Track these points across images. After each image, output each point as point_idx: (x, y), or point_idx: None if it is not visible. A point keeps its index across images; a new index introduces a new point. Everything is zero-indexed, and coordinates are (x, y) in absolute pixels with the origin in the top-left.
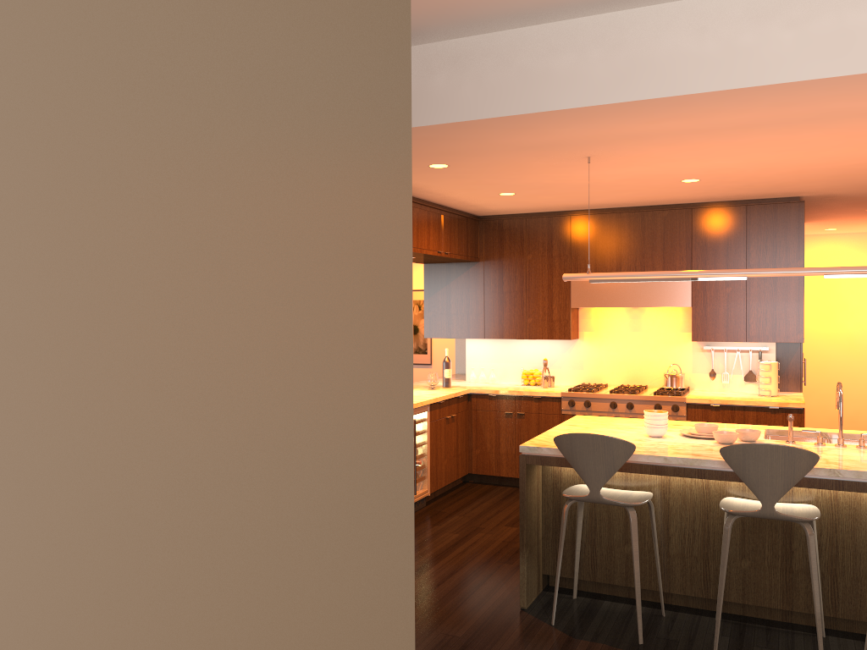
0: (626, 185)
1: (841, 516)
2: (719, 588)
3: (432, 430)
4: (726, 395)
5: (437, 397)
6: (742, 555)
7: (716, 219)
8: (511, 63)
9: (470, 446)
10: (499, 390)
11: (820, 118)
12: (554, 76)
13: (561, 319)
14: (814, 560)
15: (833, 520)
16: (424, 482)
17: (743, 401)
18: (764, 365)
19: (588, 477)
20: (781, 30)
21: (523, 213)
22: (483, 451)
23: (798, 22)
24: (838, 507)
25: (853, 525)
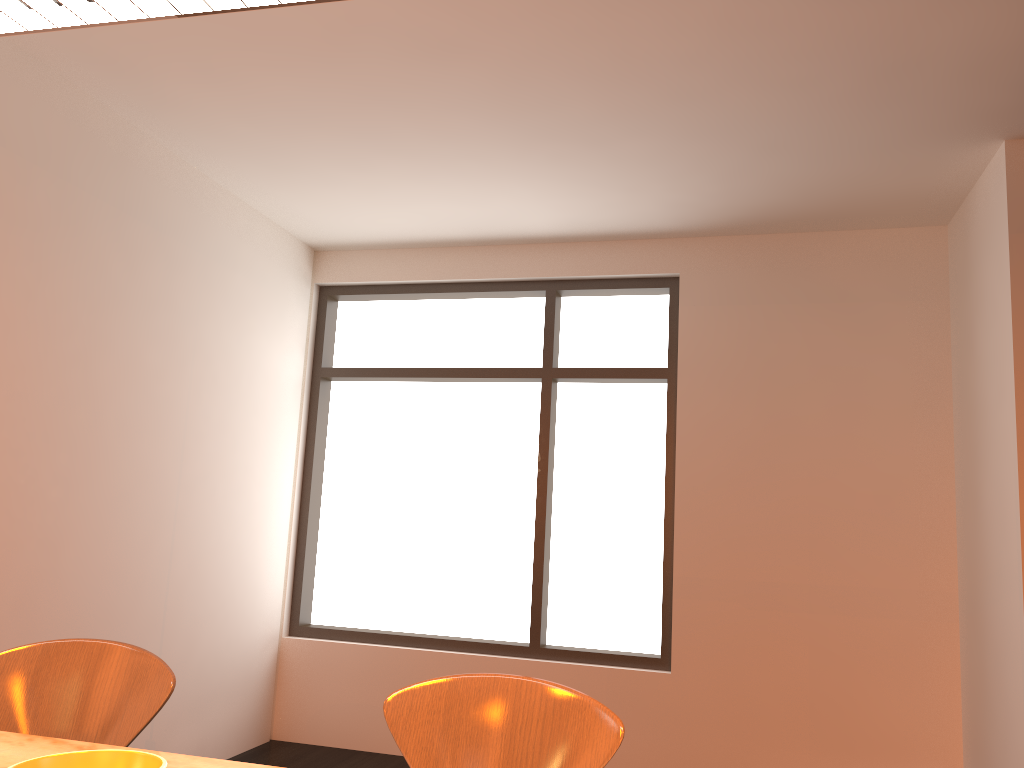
0: None
1: None
2: None
3: None
4: None
5: None
6: None
7: None
8: None
9: None
10: None
11: None
12: None
13: None
14: None
15: None
16: None
17: None
18: None
19: None
20: None
21: None
22: None
23: None
24: None
25: None
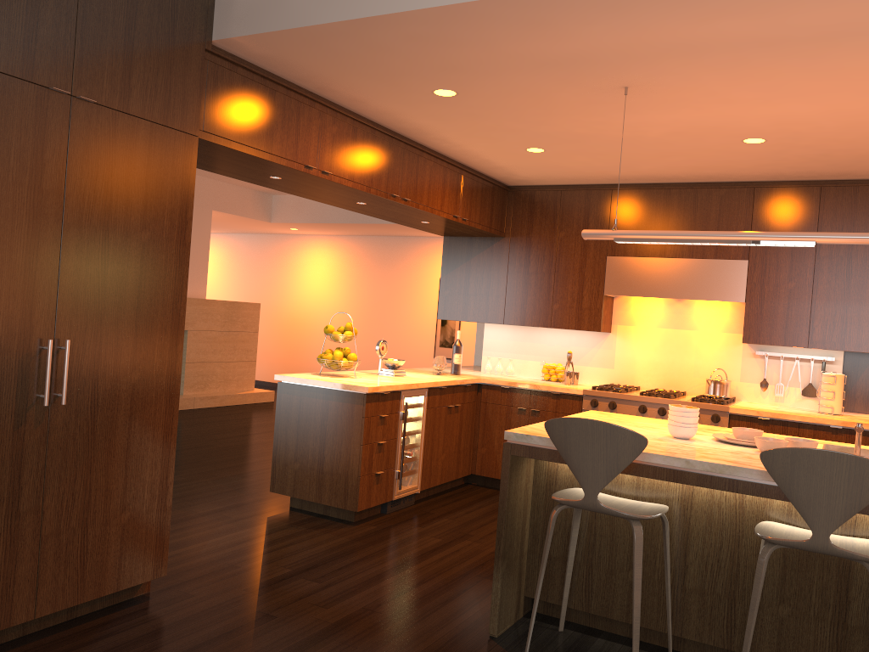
0: (675, 144)
1: None
2: (744, 639)
3: (428, 418)
4: (778, 409)
5: (438, 381)
6: (781, 599)
7: (783, 201)
8: None
9: (476, 443)
10: (513, 382)
11: None
12: None
13: (592, 307)
14: None
15: None
16: (414, 477)
17: (799, 416)
18: (827, 376)
19: (583, 476)
20: None
21: (559, 185)
22: (489, 450)
23: None
24: None
25: None
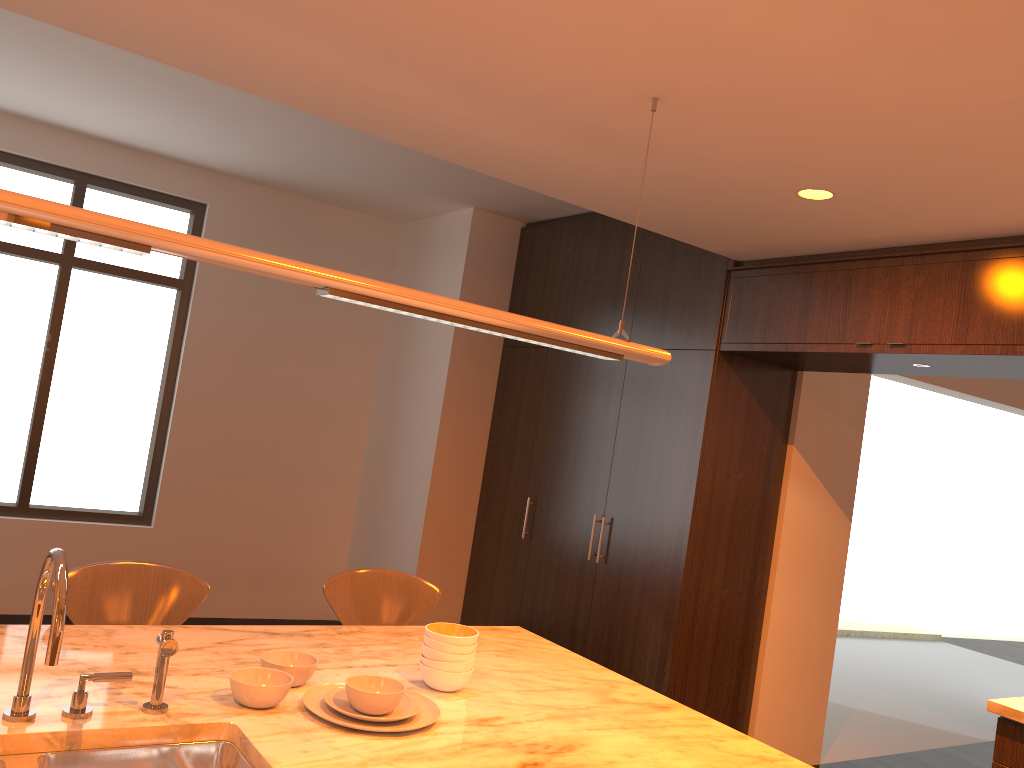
0: None
1: None
2: None
3: None
4: None
5: None
6: None
7: None
8: None
9: None
10: None
11: None
12: None
13: None
14: None
15: None
16: None
17: None
18: None
19: None
20: None
21: None
22: None
23: None
24: None
25: None
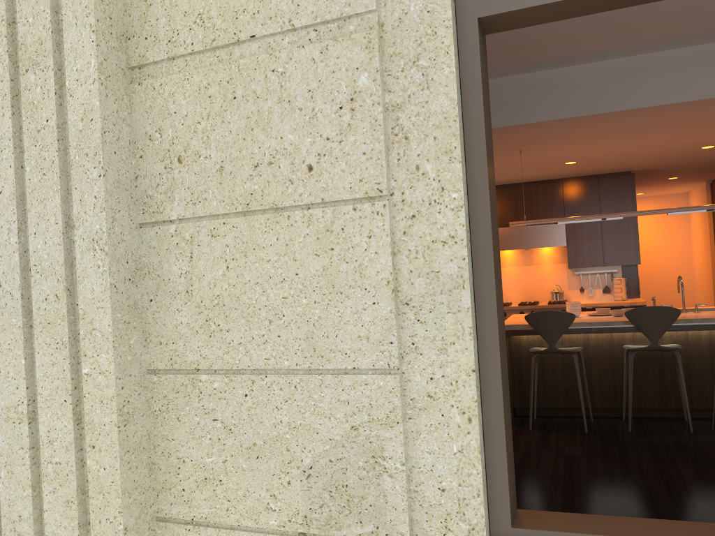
0: (529, 167)
1: (690, 349)
2: (629, 394)
3: None
4: (593, 302)
5: None
6: (636, 379)
7: (579, 188)
8: (494, 98)
9: None
10: None
11: (663, 123)
12: (520, 105)
13: None
14: (681, 371)
15: (686, 352)
16: None
17: (607, 303)
18: (616, 280)
19: (547, 337)
20: (649, 78)
21: None
22: None
23: (657, 74)
24: (689, 344)
25: (698, 353)
